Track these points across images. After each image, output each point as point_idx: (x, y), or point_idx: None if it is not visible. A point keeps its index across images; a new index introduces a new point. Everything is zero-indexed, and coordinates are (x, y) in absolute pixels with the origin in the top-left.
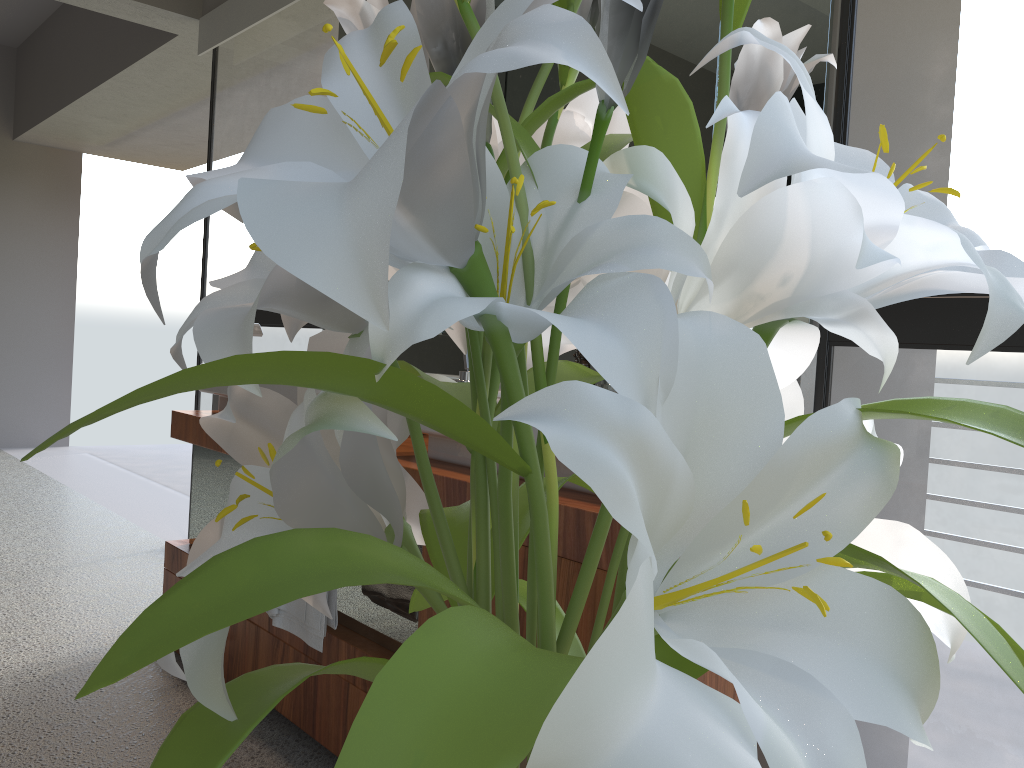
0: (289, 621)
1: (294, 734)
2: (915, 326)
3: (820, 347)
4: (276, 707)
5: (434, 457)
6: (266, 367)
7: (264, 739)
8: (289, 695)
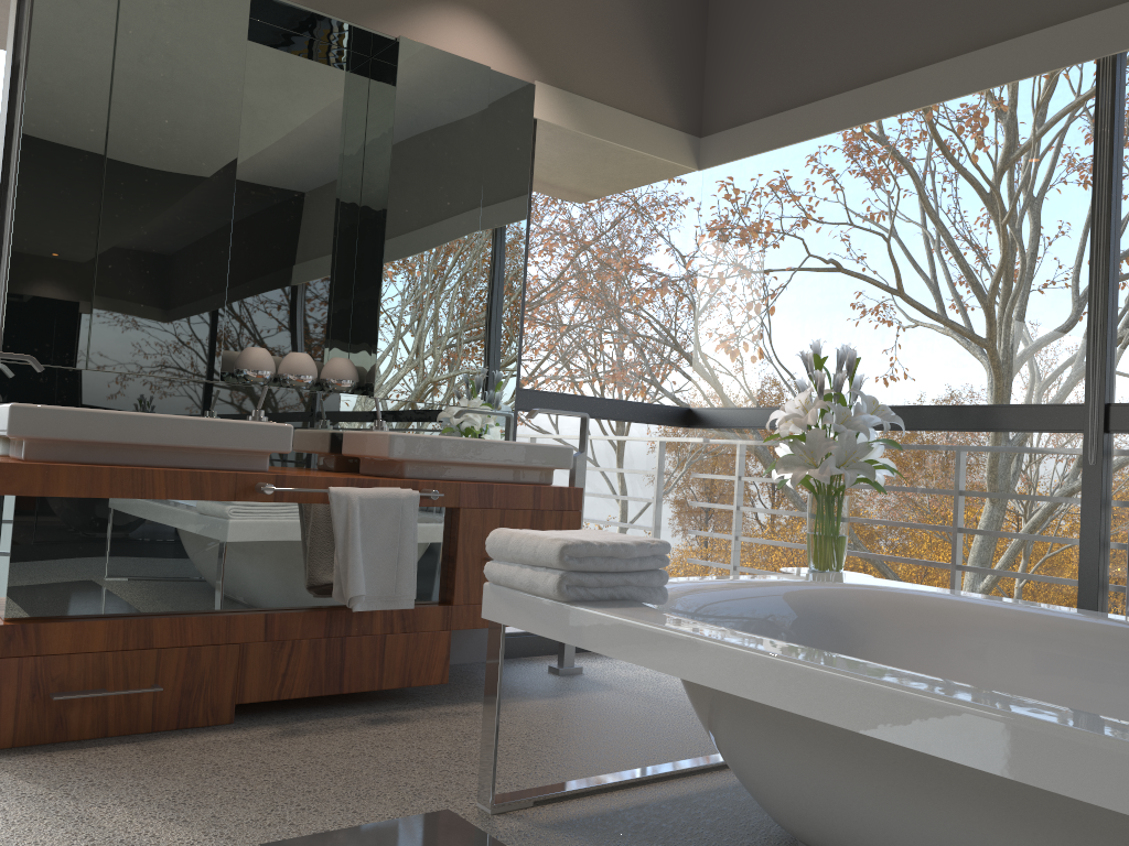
0: (367, 603)
1: (285, 715)
2: (548, 405)
3: (514, 411)
4: (282, 697)
5: (411, 476)
6: (885, 440)
7: (290, 721)
8: (303, 678)
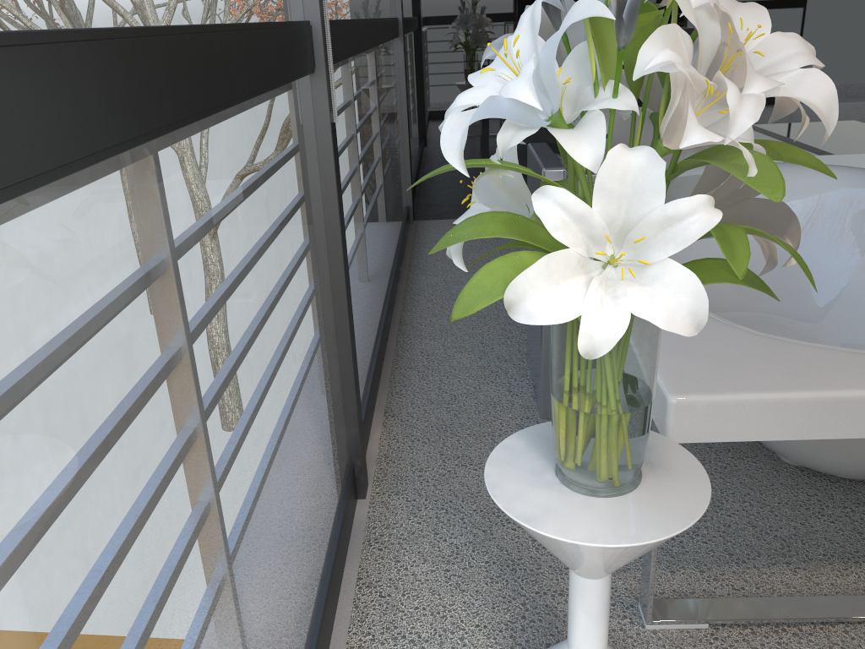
0: None
1: None
2: None
3: None
4: None
5: None
6: None
7: None
8: None
